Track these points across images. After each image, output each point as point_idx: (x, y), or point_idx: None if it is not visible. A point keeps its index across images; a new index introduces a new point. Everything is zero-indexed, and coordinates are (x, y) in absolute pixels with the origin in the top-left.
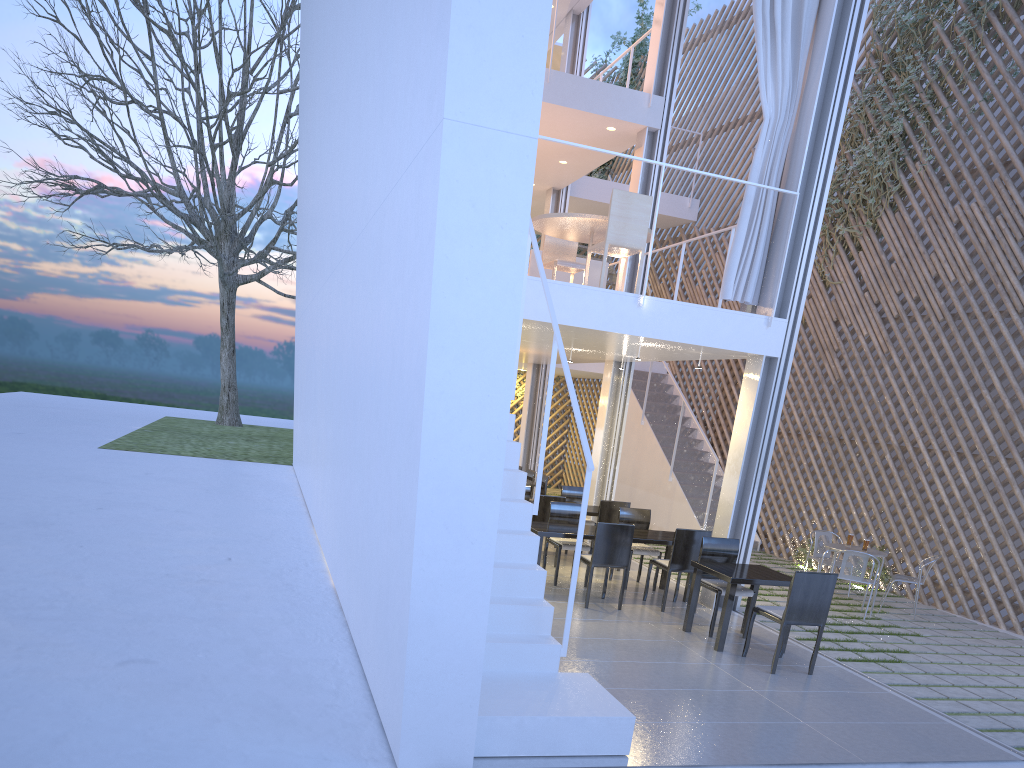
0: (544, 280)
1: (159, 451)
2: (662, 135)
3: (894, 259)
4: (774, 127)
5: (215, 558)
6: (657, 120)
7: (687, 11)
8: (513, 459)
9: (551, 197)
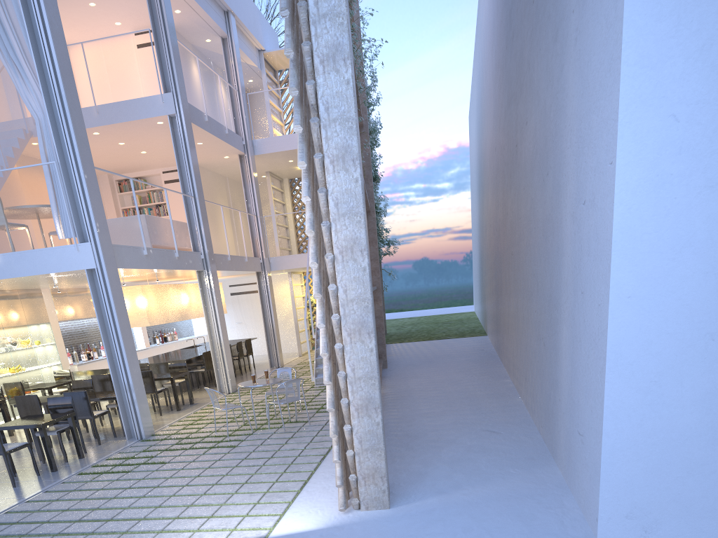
0: None
1: None
2: (179, 116)
3: None
4: (44, 123)
5: None
6: (172, 108)
7: (168, 31)
8: None
9: (239, 161)
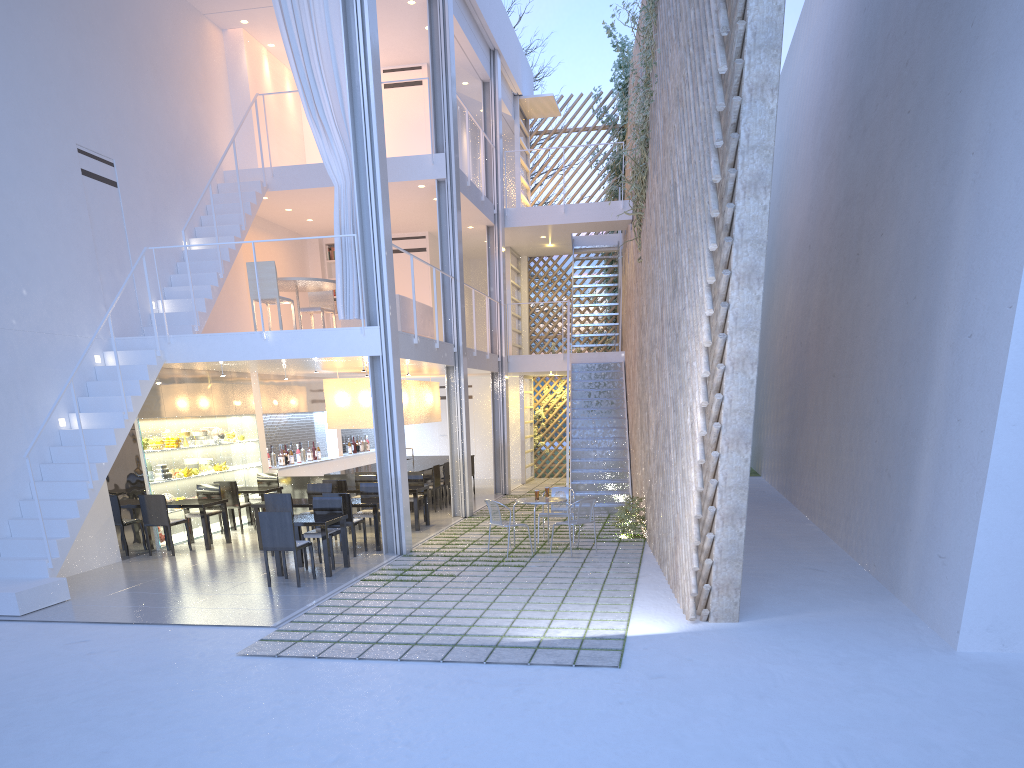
0: (87, 347)
1: None
2: (449, 182)
3: None
4: (344, 190)
5: None
6: (442, 172)
7: (450, 82)
8: (103, 456)
9: (486, 234)
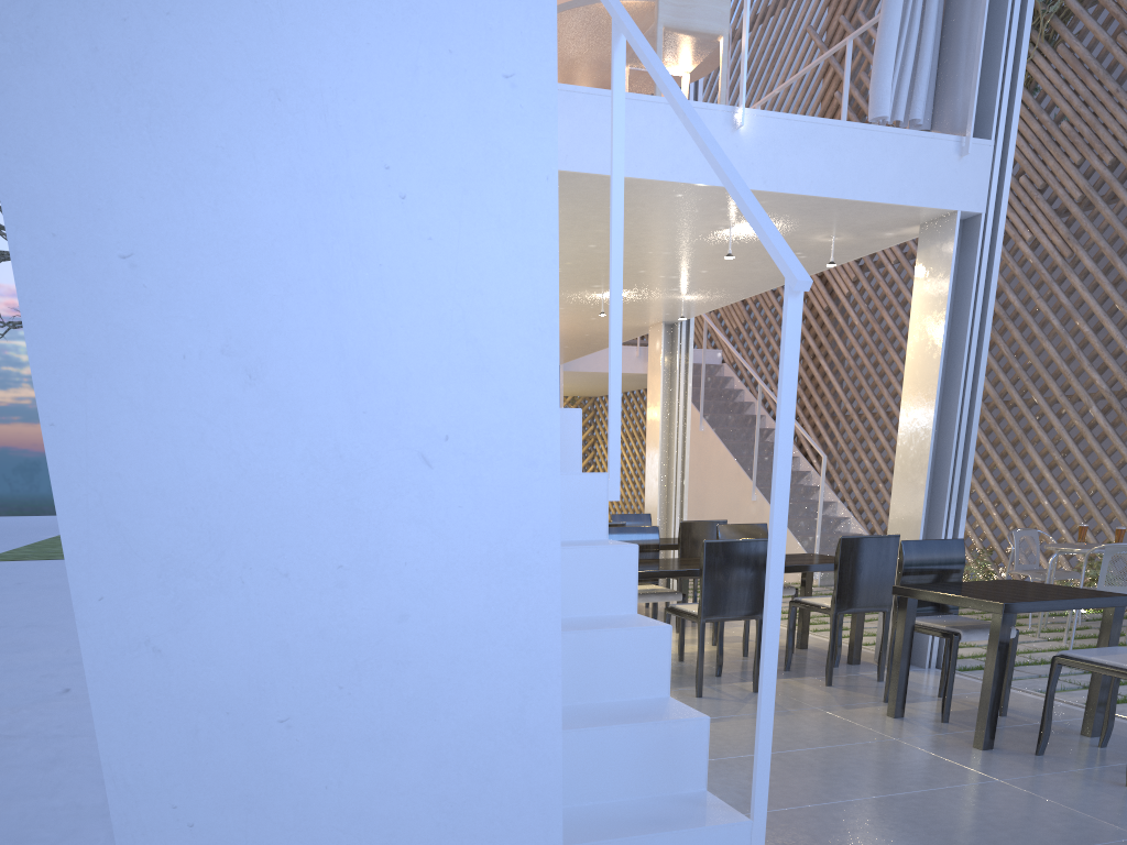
0: None
1: (60, 557)
2: None
3: (1061, 118)
4: None
5: (40, 692)
6: None
7: None
8: None
9: None
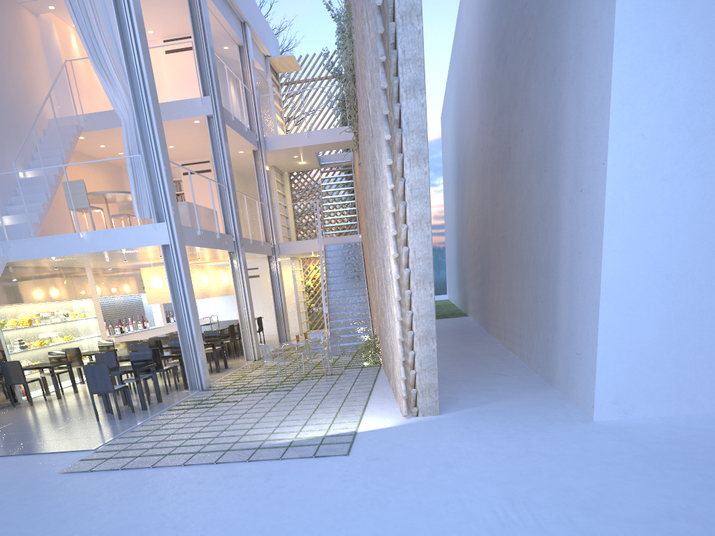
0: None
1: None
2: (216, 117)
3: None
4: (128, 122)
5: None
6: (210, 110)
7: (208, 43)
8: None
9: (253, 156)
